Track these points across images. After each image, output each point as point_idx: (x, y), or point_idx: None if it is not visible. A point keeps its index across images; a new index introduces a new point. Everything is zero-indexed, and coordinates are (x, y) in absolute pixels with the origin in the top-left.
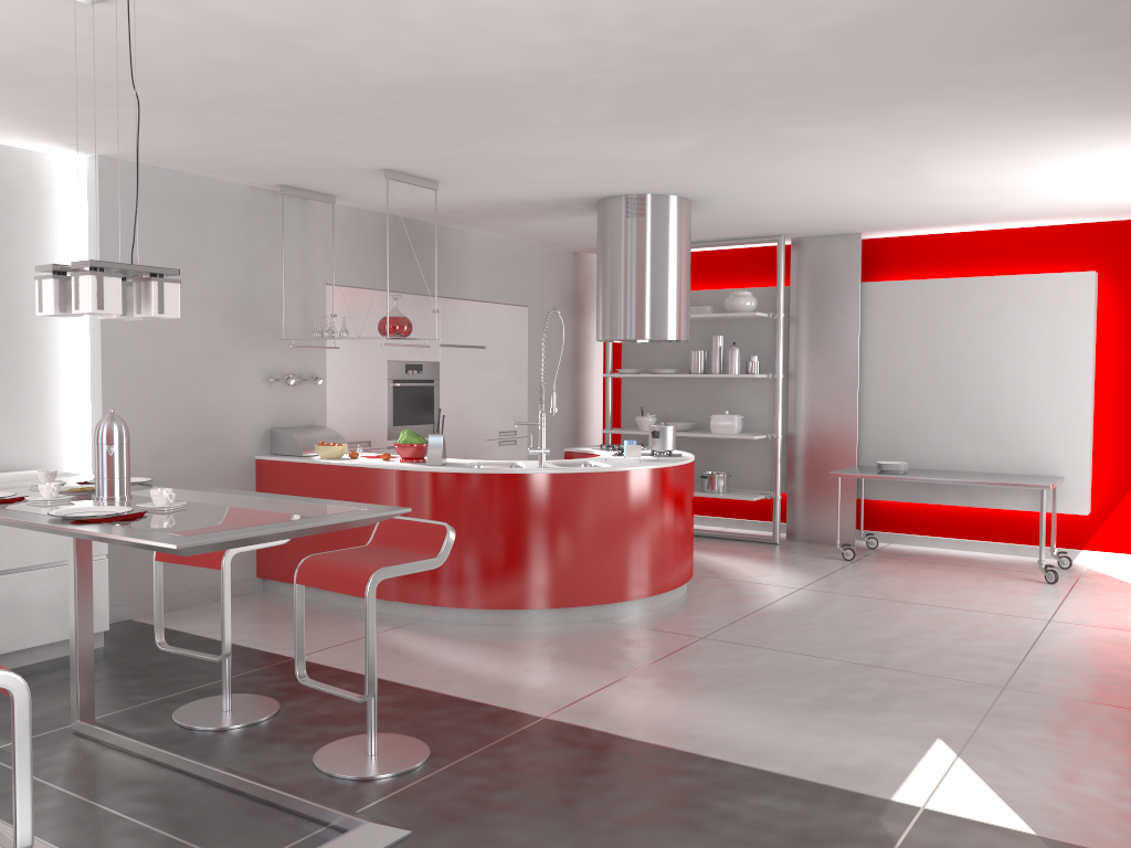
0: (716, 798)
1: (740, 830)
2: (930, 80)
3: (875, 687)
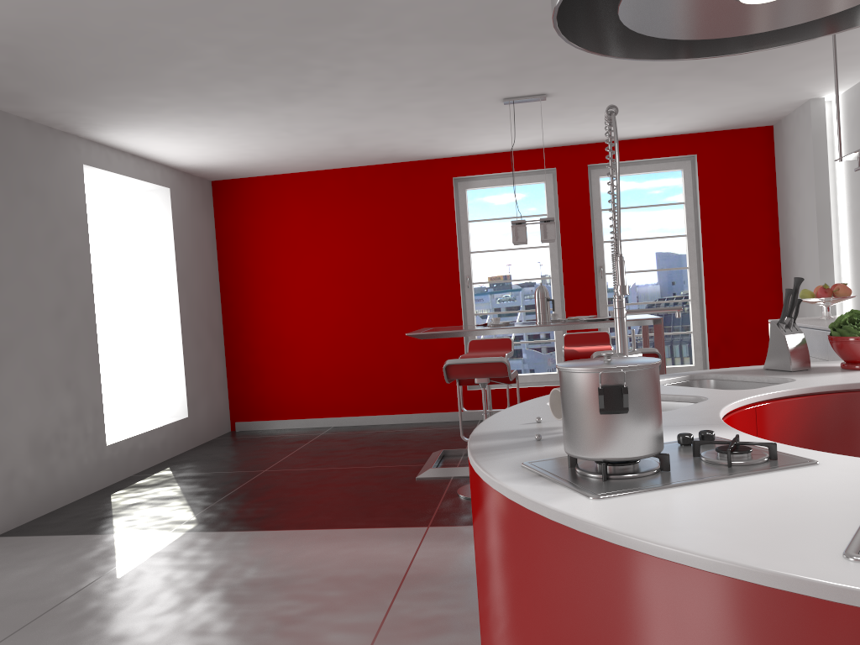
0: (286, 513)
1: (271, 506)
2: (71, 7)
3: (137, 623)
